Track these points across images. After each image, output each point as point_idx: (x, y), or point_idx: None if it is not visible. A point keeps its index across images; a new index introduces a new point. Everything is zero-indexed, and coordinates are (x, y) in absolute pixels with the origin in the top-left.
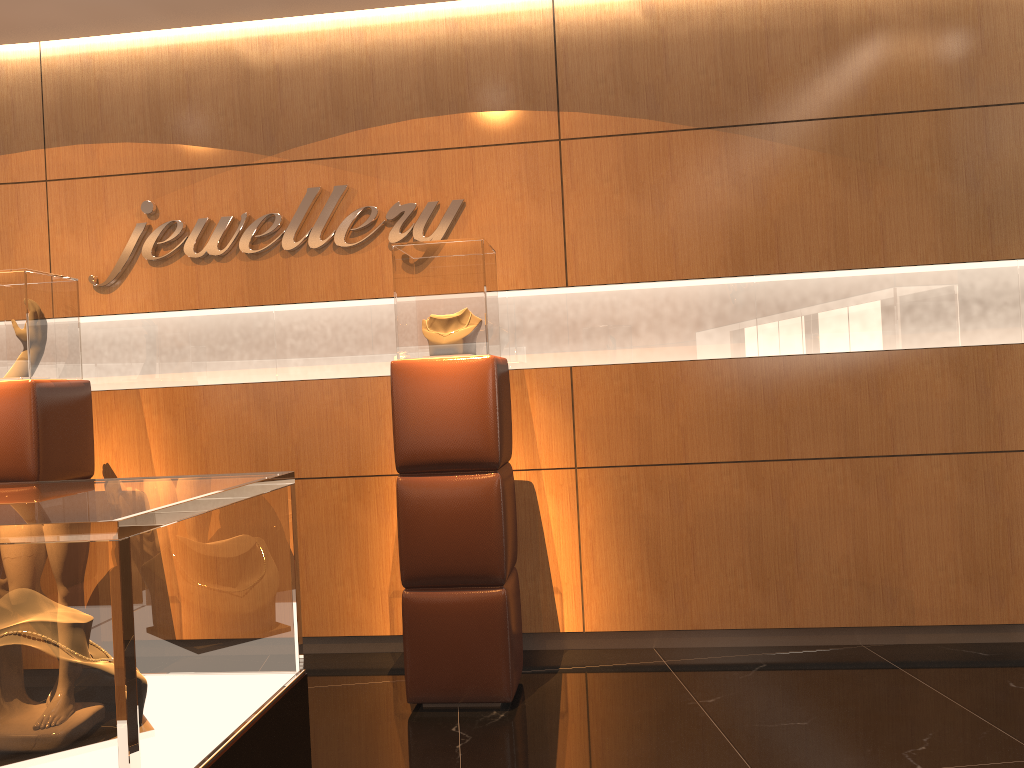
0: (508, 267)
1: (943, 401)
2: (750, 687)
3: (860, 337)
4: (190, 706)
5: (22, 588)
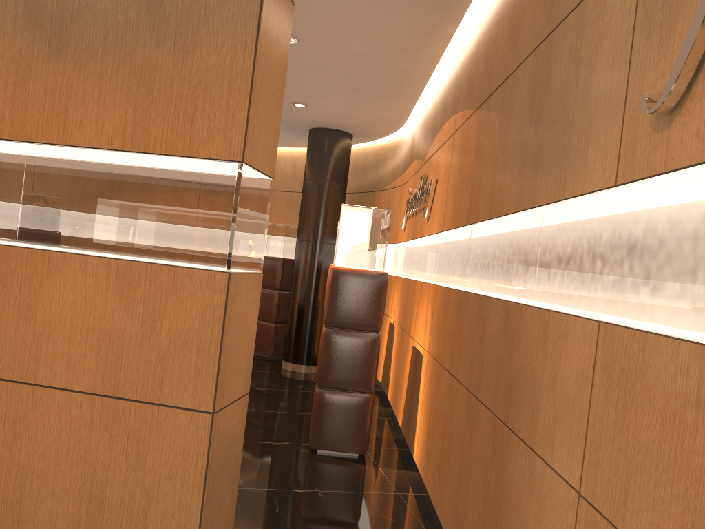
0: (437, 218)
1: (497, 356)
2: (344, 508)
3: (486, 282)
4: None
5: None
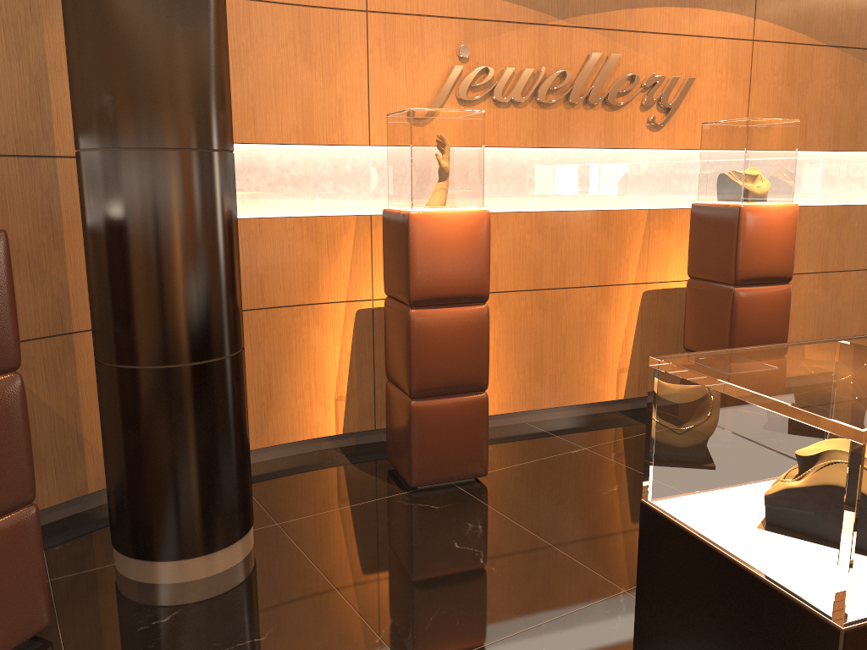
0: None
1: None
2: None
3: None
4: None
5: None
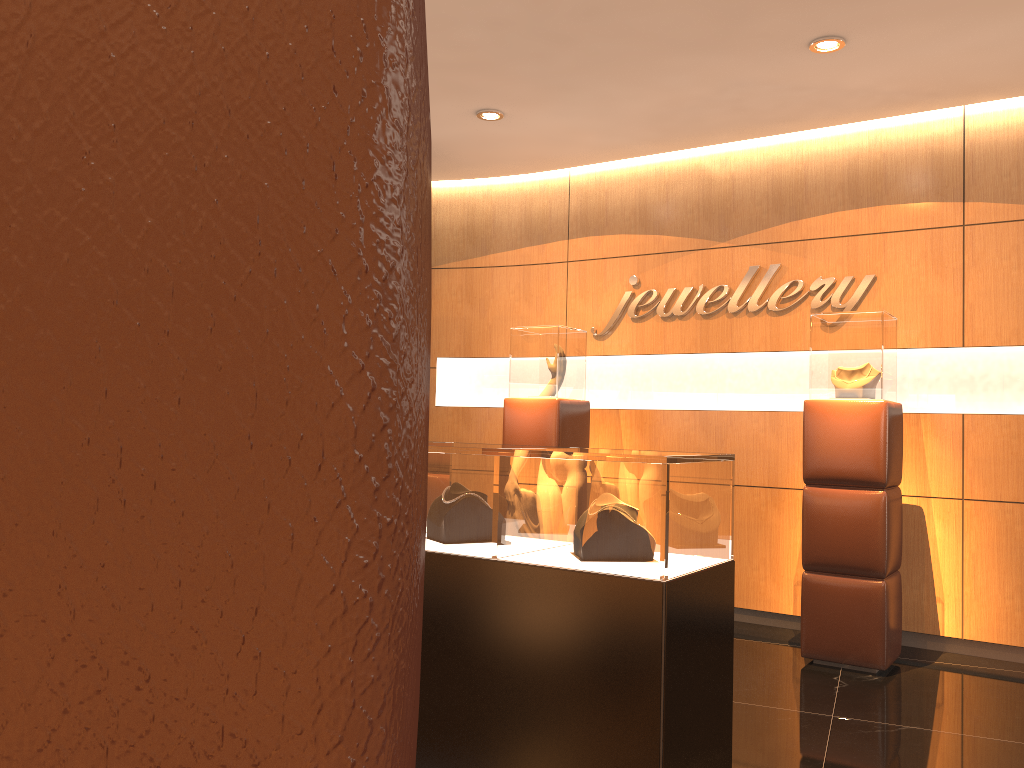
0: (910, 329)
1: None
2: None
3: None
4: (685, 545)
5: (627, 480)
